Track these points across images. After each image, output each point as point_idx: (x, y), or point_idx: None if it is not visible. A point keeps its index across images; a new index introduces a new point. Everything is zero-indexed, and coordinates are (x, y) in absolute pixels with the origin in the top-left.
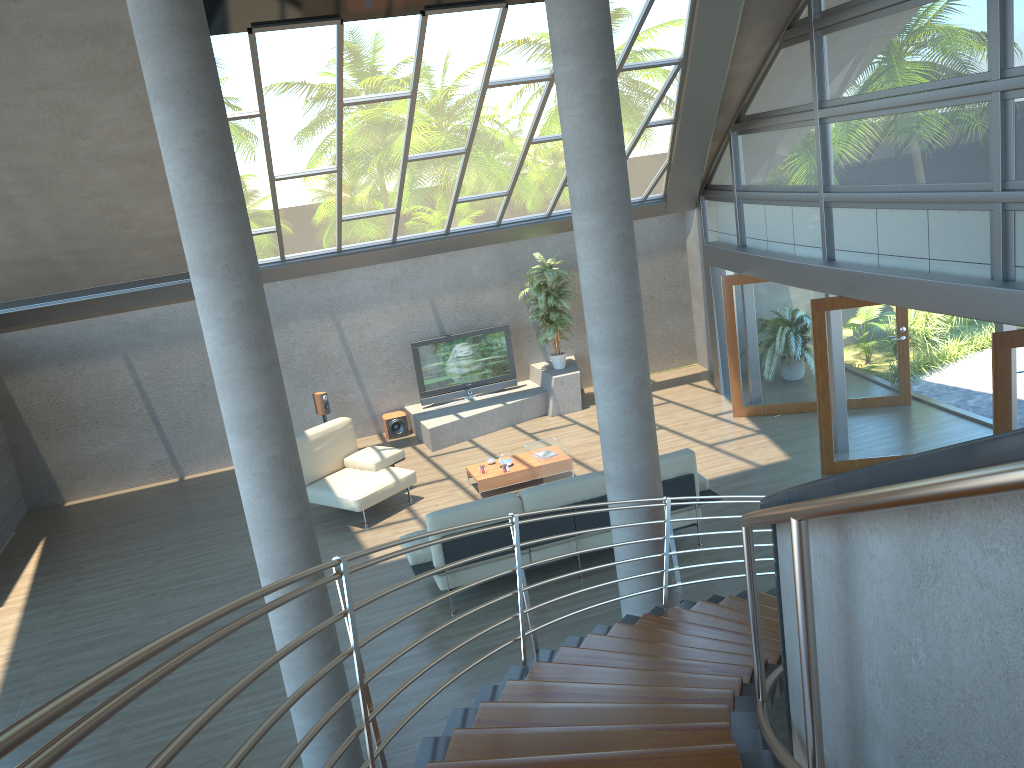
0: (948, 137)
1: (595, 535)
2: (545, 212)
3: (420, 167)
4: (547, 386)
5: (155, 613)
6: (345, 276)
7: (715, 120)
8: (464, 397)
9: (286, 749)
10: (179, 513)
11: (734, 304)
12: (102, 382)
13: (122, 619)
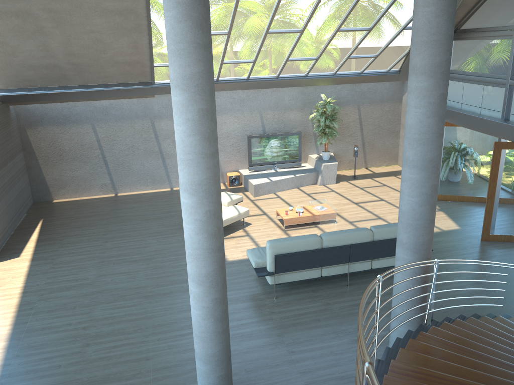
0: None
1: (359, 263)
2: (333, 72)
3: (273, 37)
4: (318, 168)
5: (104, 273)
6: (216, 95)
7: None
8: (272, 169)
9: (183, 372)
10: (115, 215)
11: None
12: (79, 137)
13: (85, 274)
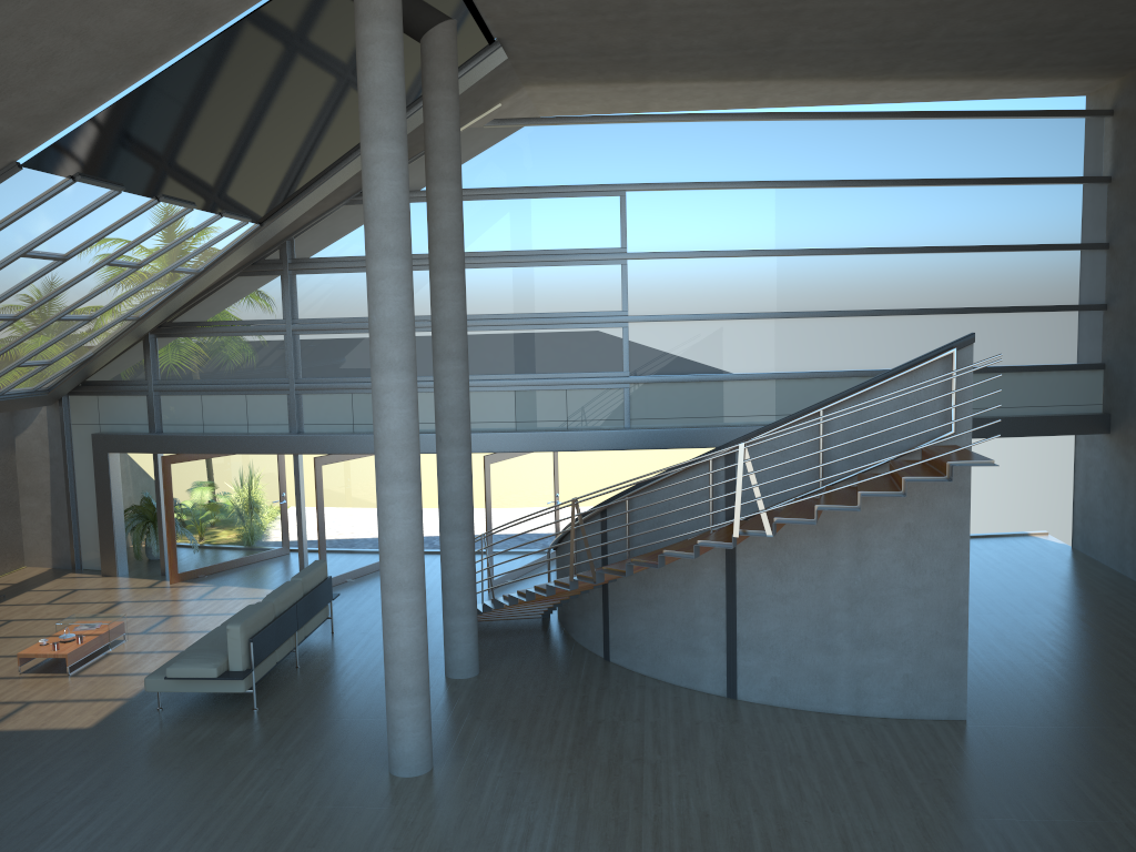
0: (418, 349)
1: (298, 631)
2: None
3: None
4: None
5: None
6: None
7: (160, 322)
8: None
9: (331, 783)
10: None
11: (172, 480)
12: None
13: None
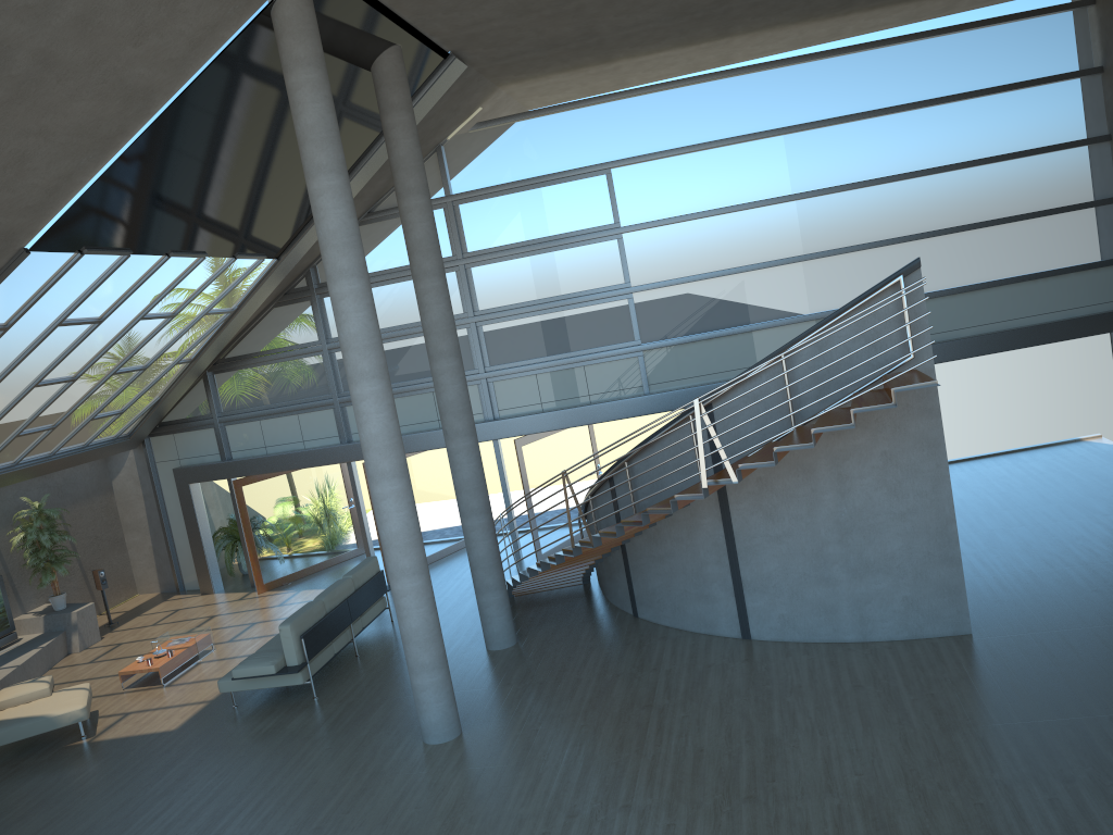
0: None
1: (354, 624)
2: (53, 450)
3: (33, 394)
4: (62, 625)
5: None
6: None
7: (212, 360)
8: None
9: (371, 756)
10: None
11: (245, 501)
12: None
13: None
